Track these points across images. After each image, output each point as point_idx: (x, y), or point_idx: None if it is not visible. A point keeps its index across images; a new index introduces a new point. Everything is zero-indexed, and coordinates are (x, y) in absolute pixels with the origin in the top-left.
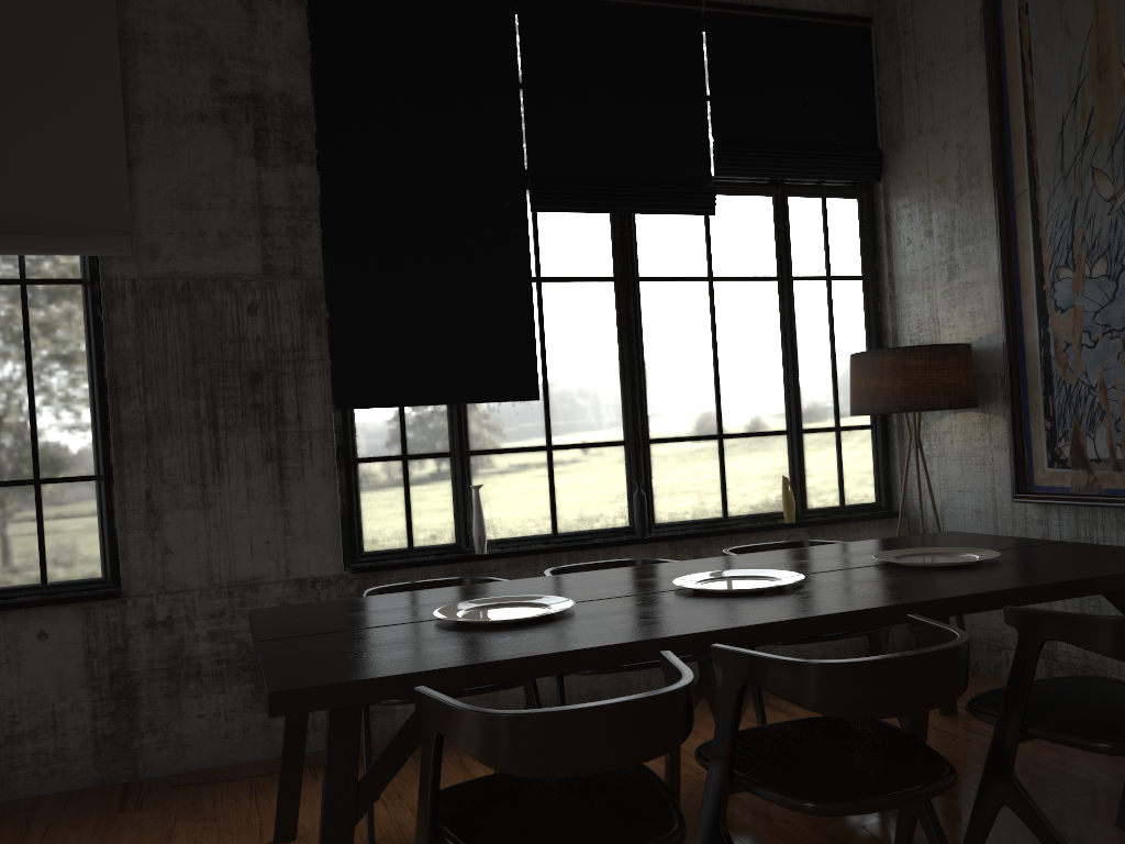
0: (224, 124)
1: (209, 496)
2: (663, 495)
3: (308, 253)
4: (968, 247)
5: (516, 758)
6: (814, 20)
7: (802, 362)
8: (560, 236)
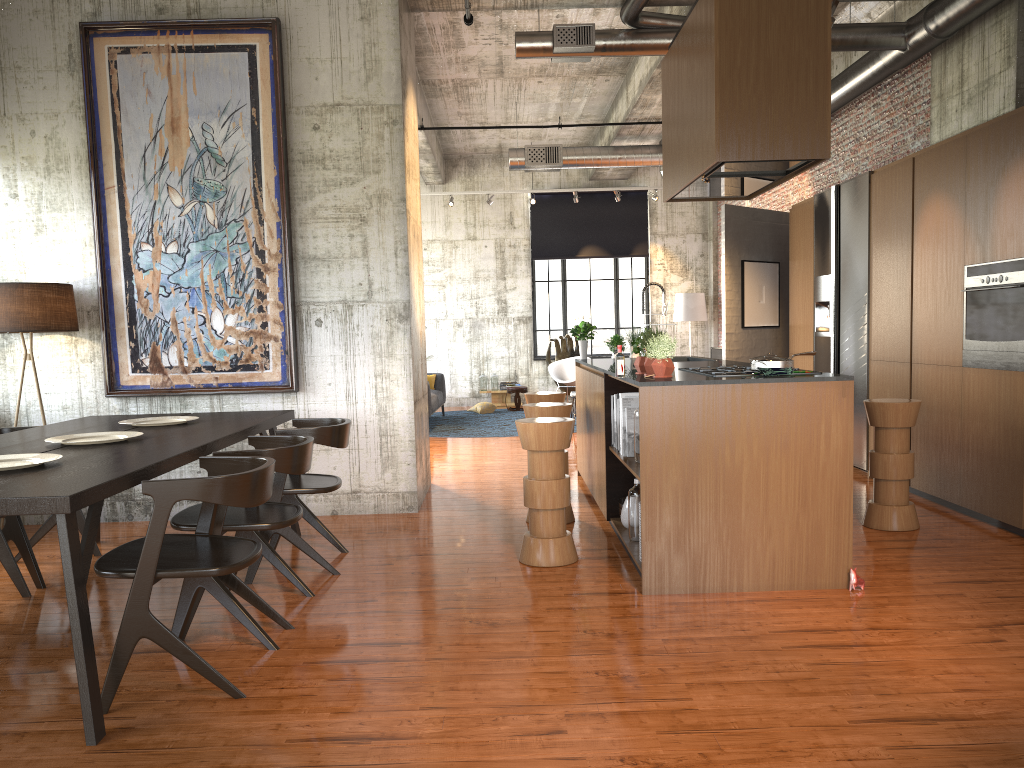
0: None
1: None
2: None
3: None
4: (56, 214)
5: (247, 497)
6: None
7: None
8: None
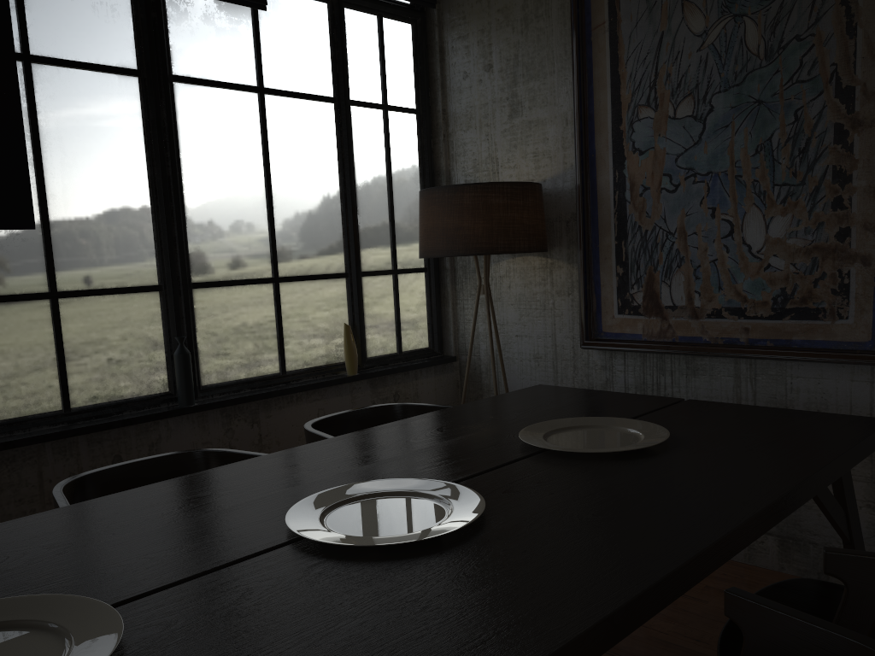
0: None
1: None
2: (210, 351)
3: None
4: (533, 84)
5: None
6: None
7: (361, 197)
8: (58, 2)
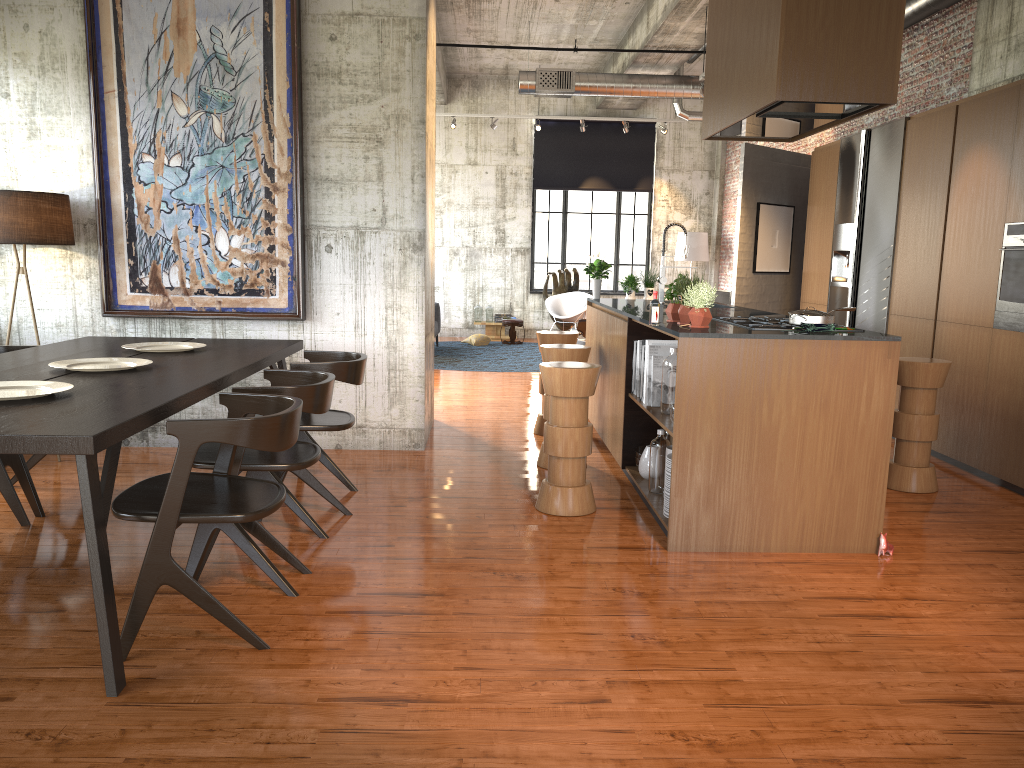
0: None
1: None
2: None
3: None
4: (51, 118)
5: (276, 441)
6: None
7: None
8: None
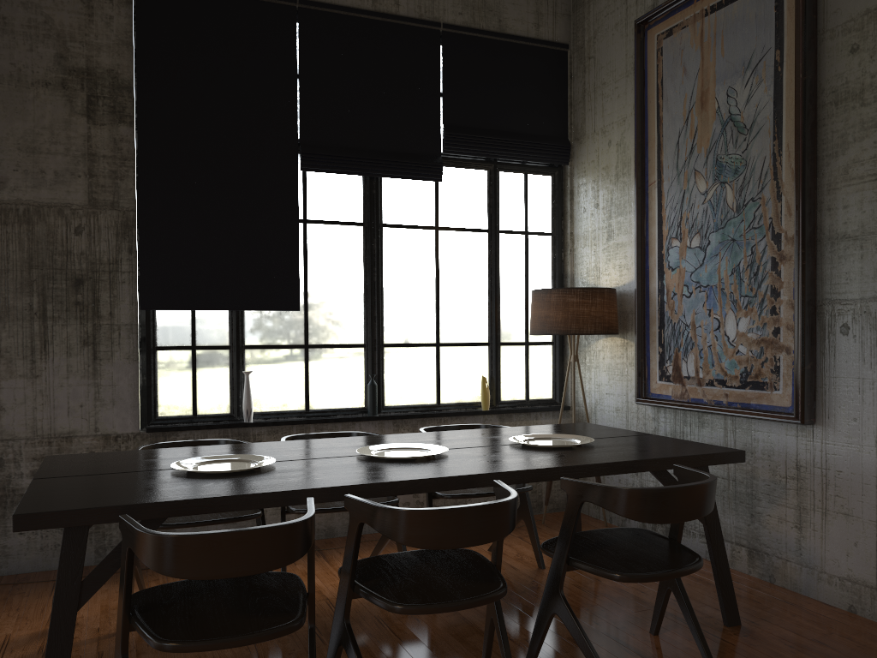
0: (63, 90)
1: (37, 369)
2: (391, 385)
3: (125, 191)
4: (620, 218)
5: (172, 565)
6: (525, 43)
7: (503, 293)
8: (324, 190)
